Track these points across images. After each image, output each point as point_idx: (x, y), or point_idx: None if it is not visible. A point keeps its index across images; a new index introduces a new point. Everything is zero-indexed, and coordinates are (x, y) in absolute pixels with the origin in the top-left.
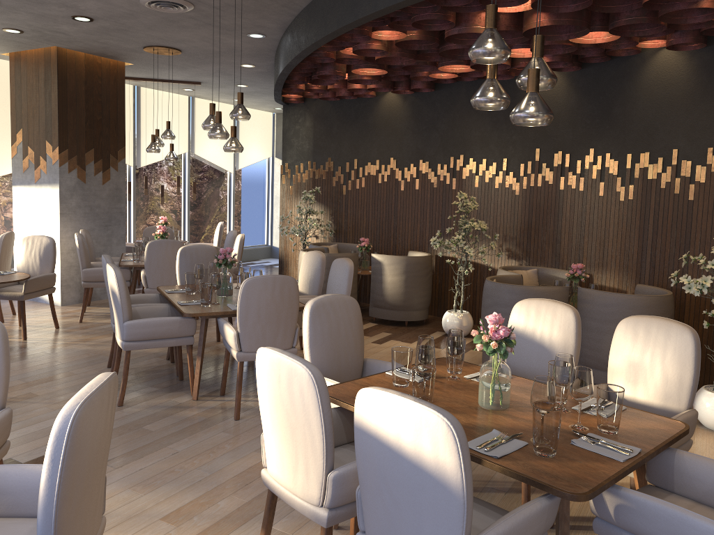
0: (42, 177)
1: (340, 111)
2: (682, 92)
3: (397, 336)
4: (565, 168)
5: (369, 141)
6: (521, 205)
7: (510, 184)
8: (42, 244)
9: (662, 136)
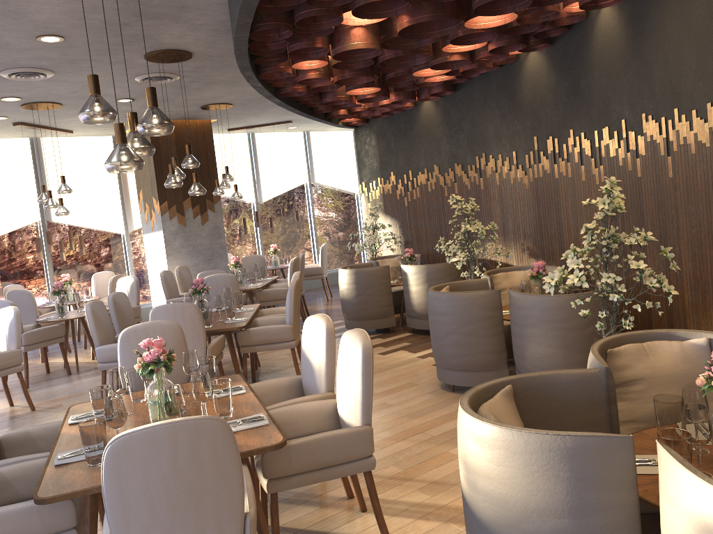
0: (154, 226)
1: (394, 125)
2: (620, 53)
3: (413, 345)
4: (556, 154)
5: (417, 150)
6: (531, 199)
7: (520, 178)
8: (129, 283)
9: (614, 106)
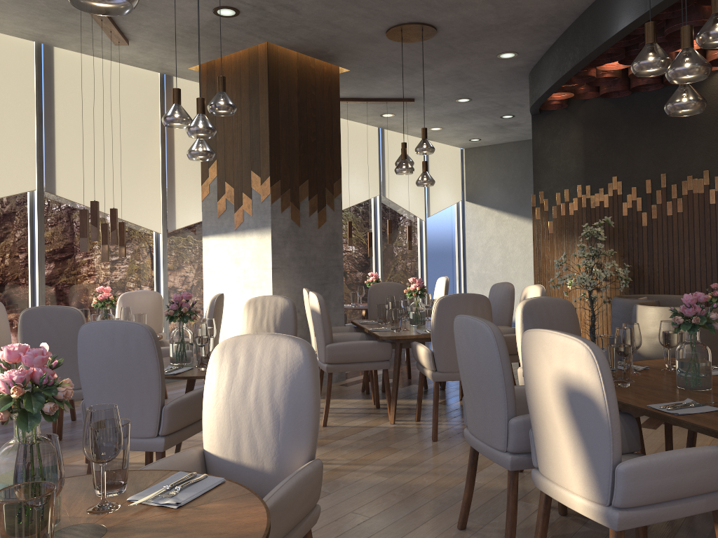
0: (245, 220)
1: (629, 110)
2: None
3: None
4: None
5: (687, 145)
6: None
7: None
8: (277, 309)
9: None
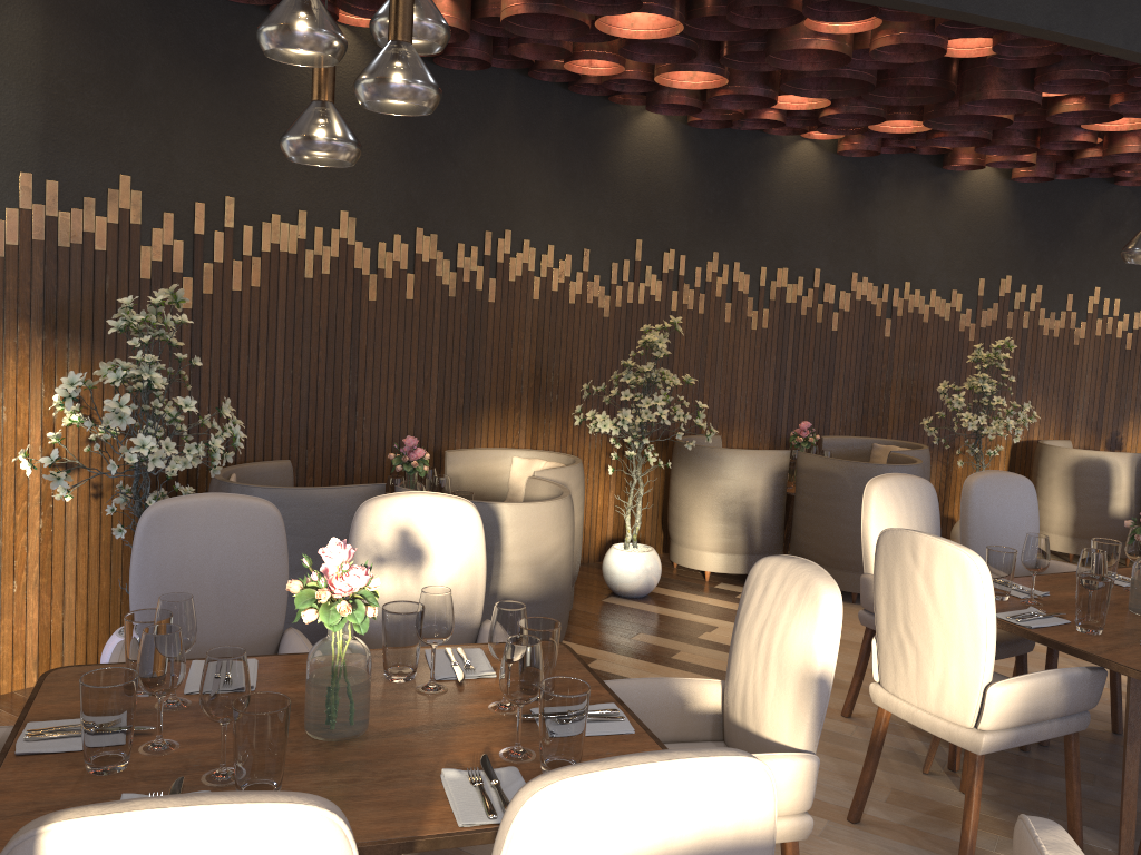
0: None
1: (168, 20)
2: (824, 201)
3: (660, 631)
4: (677, 277)
5: (275, 149)
6: (612, 335)
7: (594, 297)
8: None
9: (801, 250)
